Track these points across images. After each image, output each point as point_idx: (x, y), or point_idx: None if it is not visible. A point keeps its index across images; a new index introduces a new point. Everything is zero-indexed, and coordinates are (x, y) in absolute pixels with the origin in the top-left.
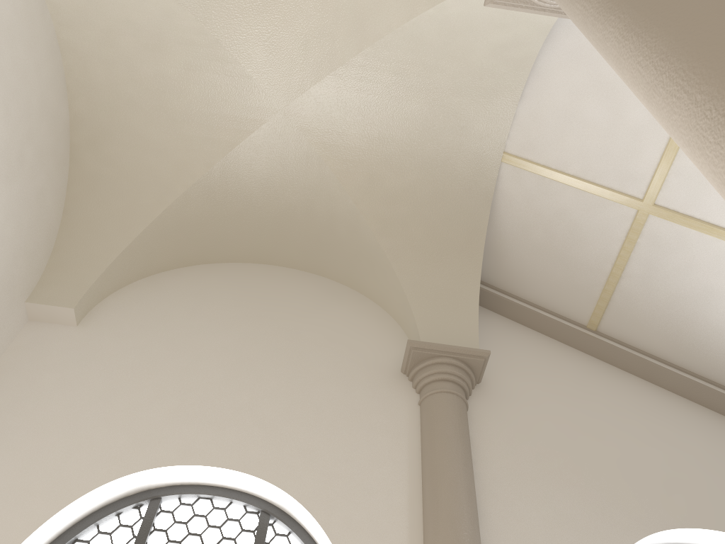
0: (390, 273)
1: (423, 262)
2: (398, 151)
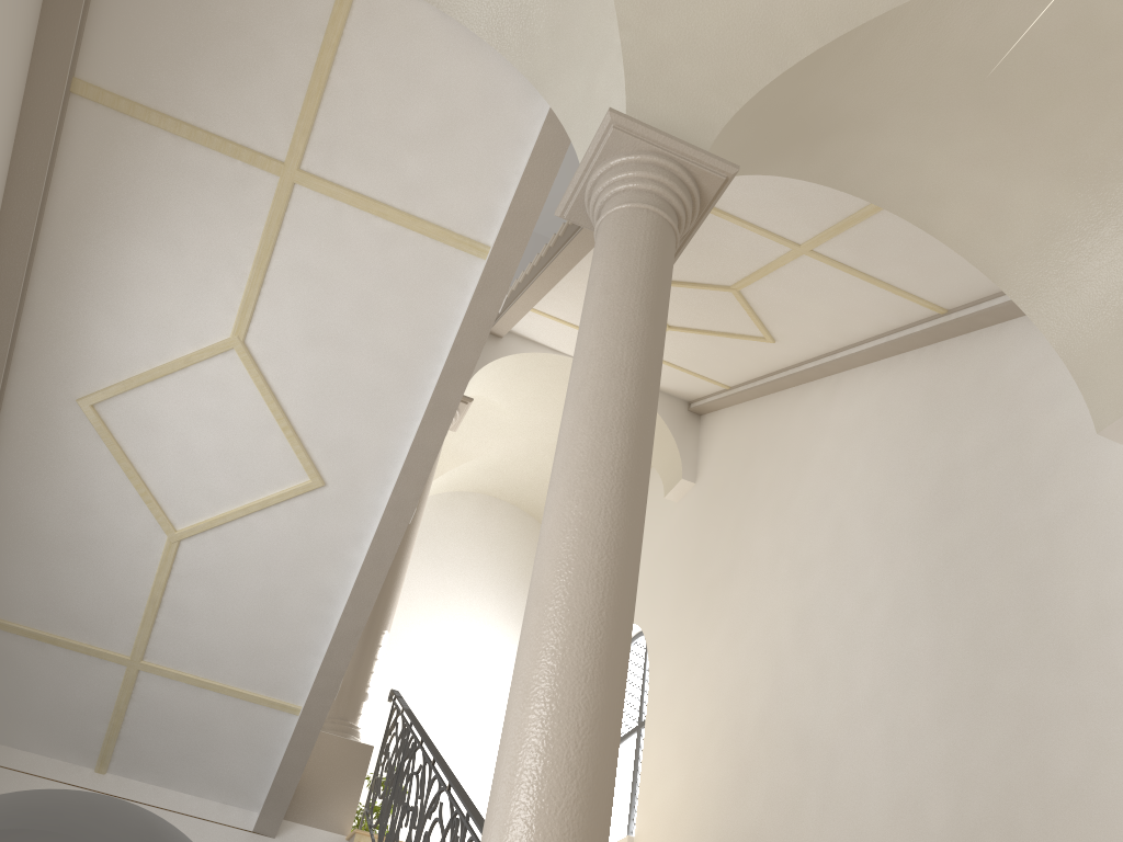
0: None
1: None
2: None
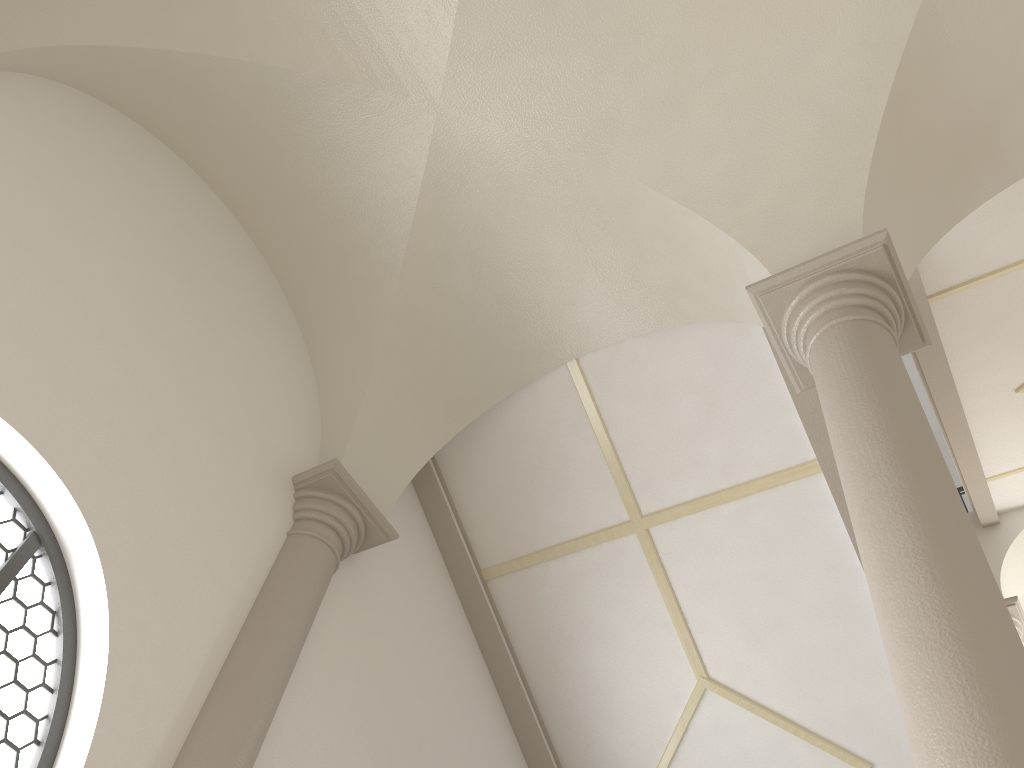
0: (365, 363)
1: (407, 383)
2: (495, 261)
